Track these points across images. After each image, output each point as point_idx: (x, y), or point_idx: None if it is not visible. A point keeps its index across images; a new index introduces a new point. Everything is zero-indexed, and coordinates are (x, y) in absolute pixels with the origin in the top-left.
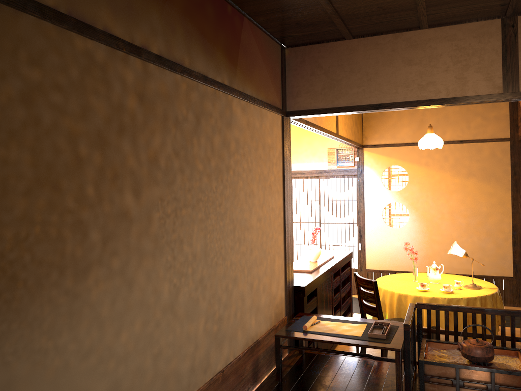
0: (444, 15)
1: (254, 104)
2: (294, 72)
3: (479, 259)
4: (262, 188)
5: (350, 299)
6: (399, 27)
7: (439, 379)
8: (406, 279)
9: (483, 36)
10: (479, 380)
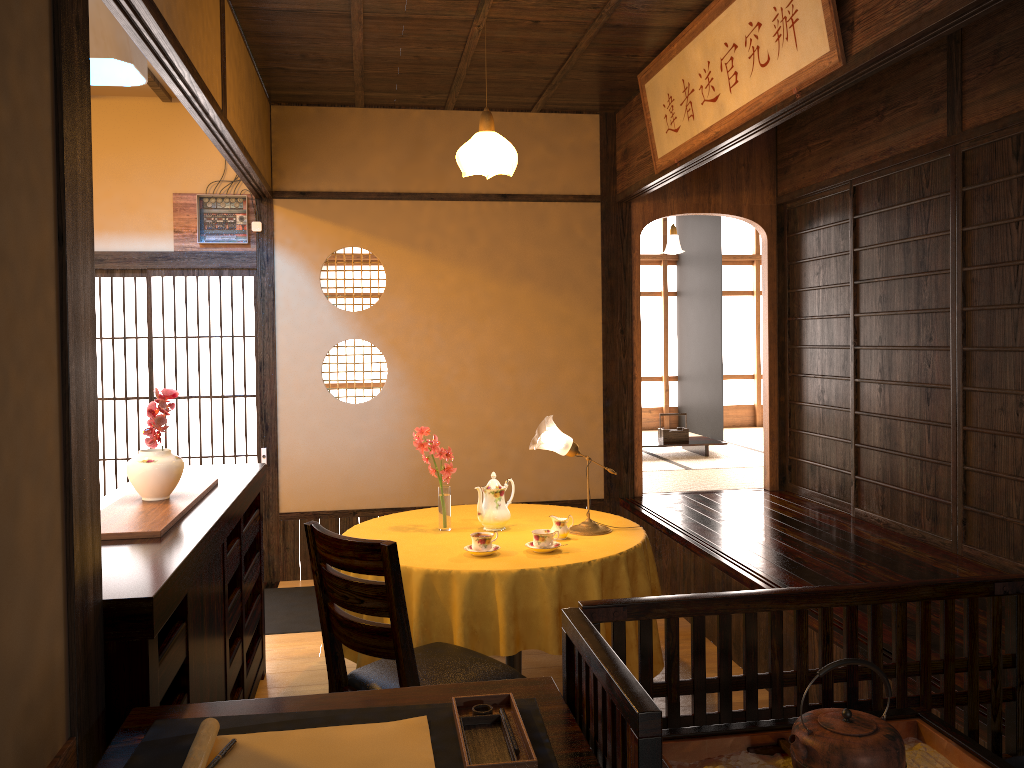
0: None
1: None
2: None
3: (540, 465)
4: None
5: (260, 601)
6: None
7: None
8: (420, 528)
9: None
10: None
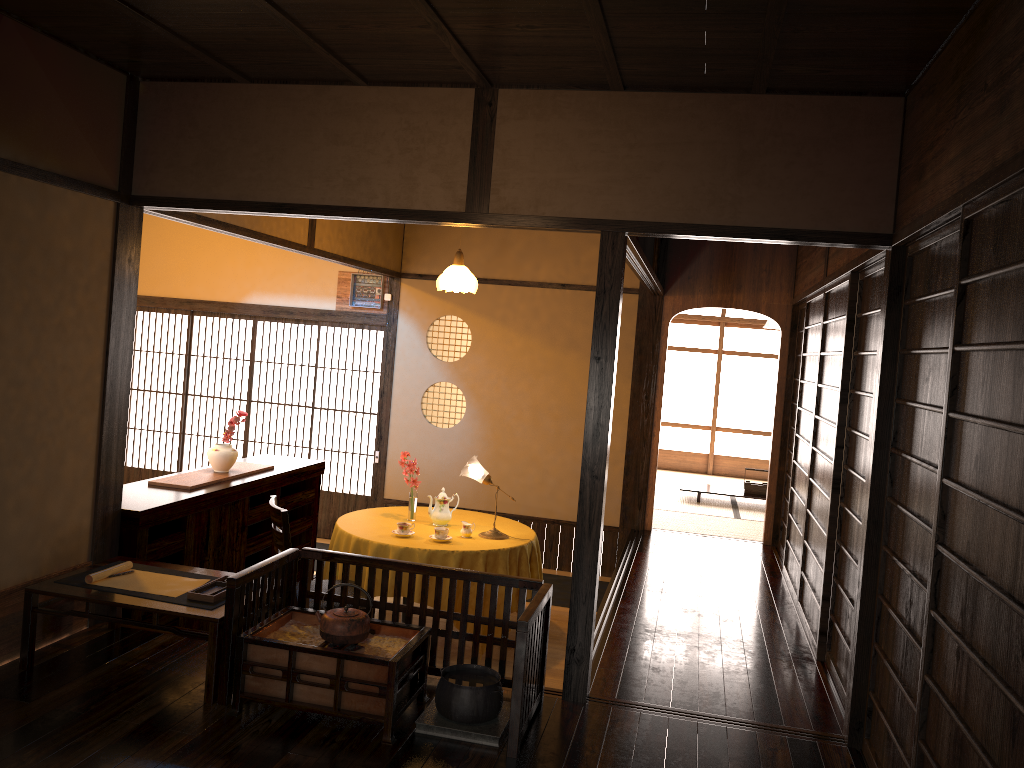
0: (377, 69)
1: (20, 176)
2: (152, 127)
3: (570, 493)
4: (35, 328)
5: (308, 546)
6: (319, 76)
7: (267, 668)
8: (399, 517)
9: (447, 113)
10: (323, 671)
